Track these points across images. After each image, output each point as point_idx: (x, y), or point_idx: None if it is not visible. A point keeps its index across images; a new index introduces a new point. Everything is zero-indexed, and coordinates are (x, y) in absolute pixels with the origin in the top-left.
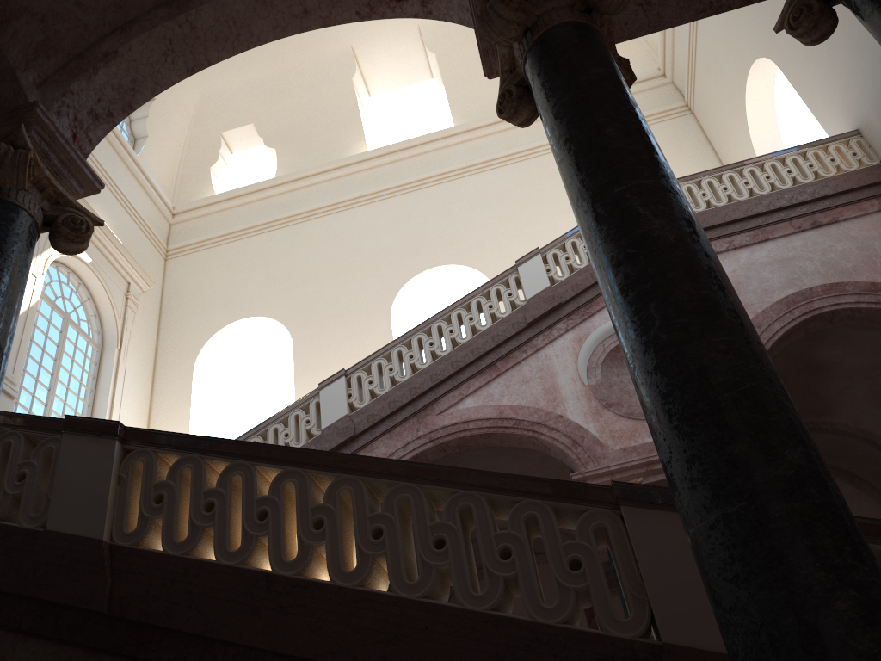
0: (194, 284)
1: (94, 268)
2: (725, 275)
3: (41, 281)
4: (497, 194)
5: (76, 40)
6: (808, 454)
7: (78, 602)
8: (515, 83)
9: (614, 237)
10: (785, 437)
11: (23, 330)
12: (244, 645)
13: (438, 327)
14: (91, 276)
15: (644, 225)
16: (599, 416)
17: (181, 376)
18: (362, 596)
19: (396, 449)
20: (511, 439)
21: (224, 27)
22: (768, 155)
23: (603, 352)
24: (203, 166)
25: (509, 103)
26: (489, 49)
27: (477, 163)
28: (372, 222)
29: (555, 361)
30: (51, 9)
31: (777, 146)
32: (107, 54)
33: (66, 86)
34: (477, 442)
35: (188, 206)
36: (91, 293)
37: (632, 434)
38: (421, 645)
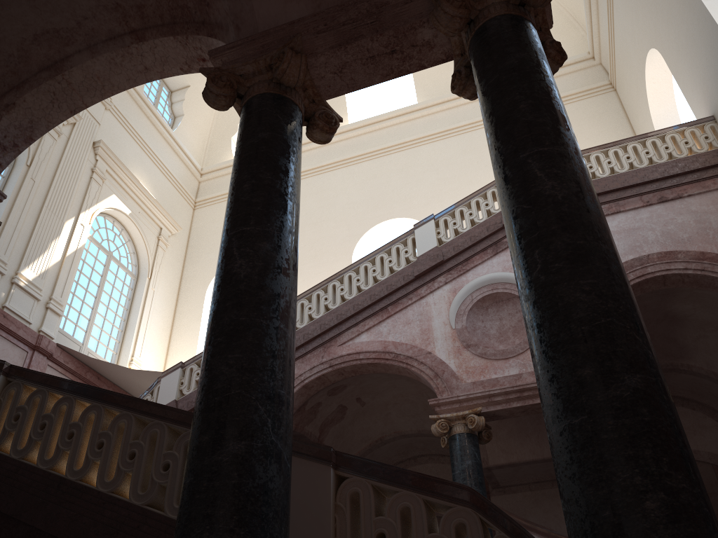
0: (211, 228)
1: (132, 217)
2: (274, 304)
3: (88, 228)
4: (445, 159)
5: None
6: (250, 445)
7: None
8: None
9: (218, 270)
10: (237, 433)
11: (71, 265)
12: (33, 525)
13: (349, 276)
14: (130, 224)
15: (231, 264)
16: (459, 355)
17: (196, 299)
18: (110, 500)
19: (304, 371)
20: (392, 368)
21: (92, 81)
22: (632, 138)
23: (471, 302)
24: (226, 136)
25: None
26: None
27: (431, 134)
28: (346, 182)
29: (433, 308)
30: None
31: (674, 122)
32: (8, 105)
33: None
34: (367, 369)
35: (212, 168)
36: (131, 236)
37: (483, 370)
38: None
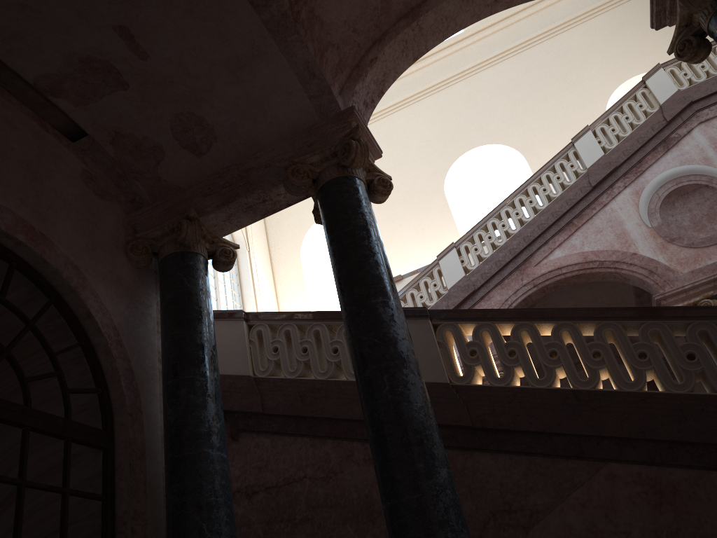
0: None
1: None
2: None
3: None
4: (511, 81)
5: (354, 55)
6: None
7: (450, 421)
8: (691, 34)
9: None
10: None
11: None
12: (576, 434)
13: (519, 200)
14: None
15: None
16: (665, 250)
17: (293, 263)
18: (646, 396)
19: (509, 296)
20: (596, 276)
21: (439, 23)
22: None
23: (658, 200)
24: None
25: (689, 49)
26: (661, 10)
27: (489, 58)
28: (413, 121)
29: (620, 213)
30: (341, 39)
31: None
32: (372, 60)
33: (353, 89)
34: (568, 282)
35: None
36: None
37: (696, 259)
38: (703, 420)
